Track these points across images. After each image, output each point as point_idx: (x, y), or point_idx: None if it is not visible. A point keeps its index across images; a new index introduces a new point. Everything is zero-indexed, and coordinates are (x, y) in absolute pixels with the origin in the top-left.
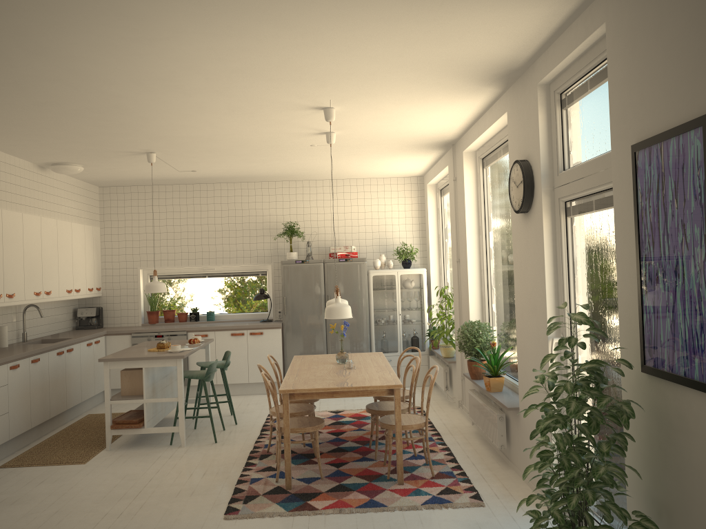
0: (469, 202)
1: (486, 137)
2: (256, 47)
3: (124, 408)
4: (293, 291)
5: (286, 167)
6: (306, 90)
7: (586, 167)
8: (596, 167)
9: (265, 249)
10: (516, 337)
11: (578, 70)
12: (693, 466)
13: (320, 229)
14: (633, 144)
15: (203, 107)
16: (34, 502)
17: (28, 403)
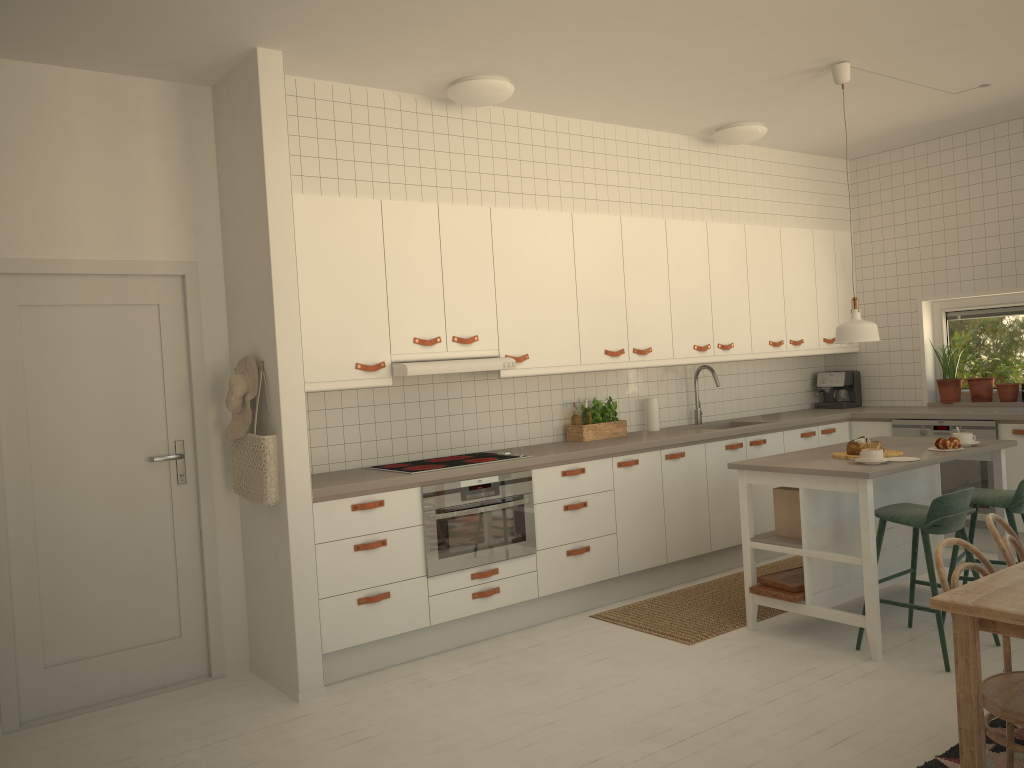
0: None
1: None
2: None
3: None
4: None
5: None
6: None
7: None
8: None
9: None
10: None
11: None
12: None
13: None
14: None
15: None
16: (550, 693)
17: (660, 523)
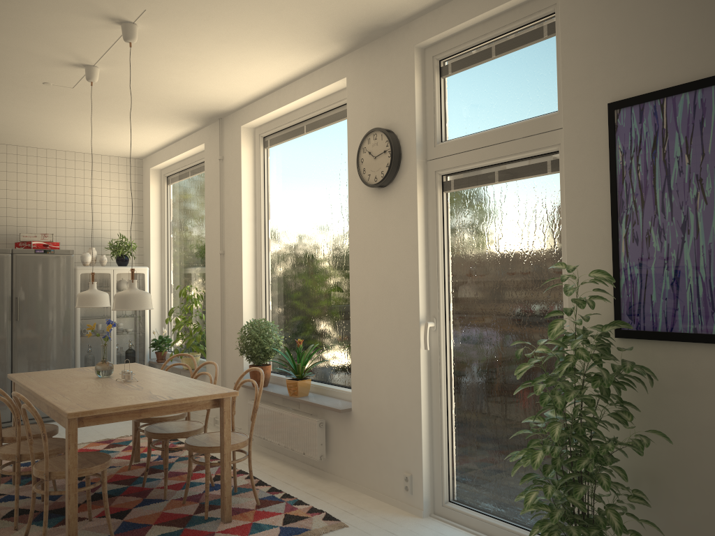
0: (246, 185)
1: (286, 110)
2: None
3: None
4: None
5: None
6: None
7: (492, 135)
8: (511, 135)
9: None
10: (351, 328)
11: (483, 34)
12: (700, 424)
13: None
14: (612, 102)
15: None
16: None
17: None
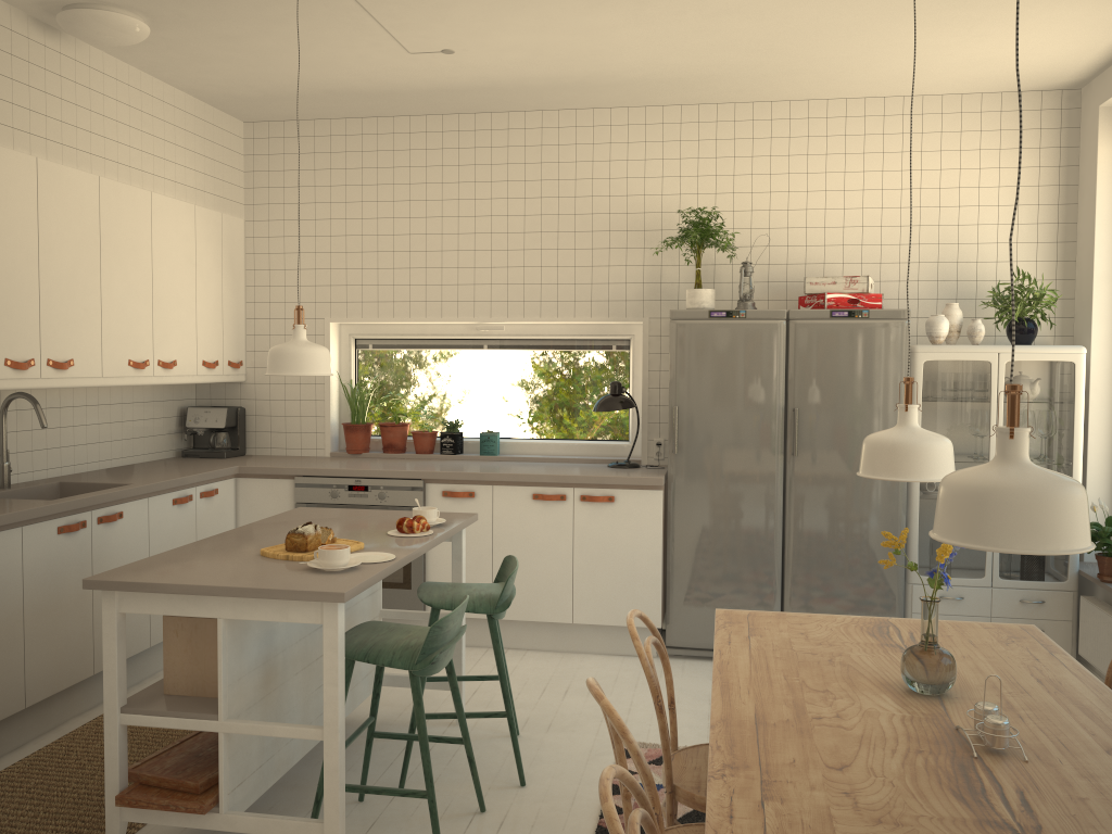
0: None
1: None
2: None
3: None
4: (699, 392)
5: (702, 36)
6: None
7: None
8: None
9: (628, 283)
10: None
11: None
12: None
13: (775, 234)
14: None
15: None
16: None
17: None
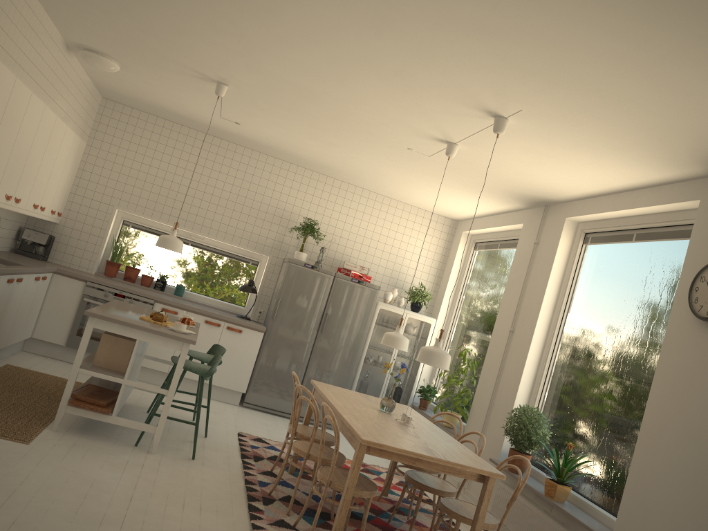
0: (555, 274)
1: (619, 214)
2: (562, 10)
3: (51, 369)
4: (291, 295)
5: (341, 159)
6: (517, 88)
7: None
8: None
9: (268, 238)
10: (634, 455)
11: None
12: None
13: (335, 238)
14: None
15: (371, 56)
16: None
17: None
